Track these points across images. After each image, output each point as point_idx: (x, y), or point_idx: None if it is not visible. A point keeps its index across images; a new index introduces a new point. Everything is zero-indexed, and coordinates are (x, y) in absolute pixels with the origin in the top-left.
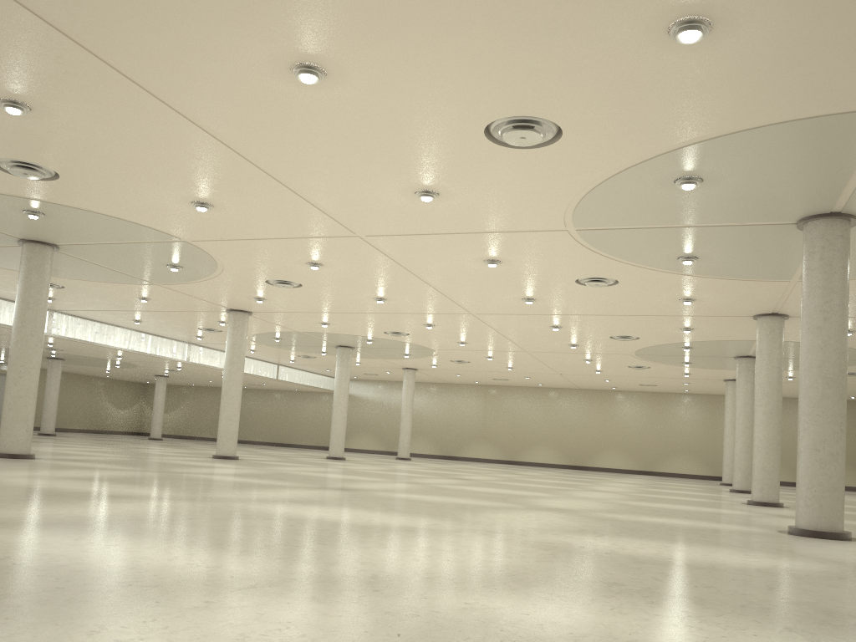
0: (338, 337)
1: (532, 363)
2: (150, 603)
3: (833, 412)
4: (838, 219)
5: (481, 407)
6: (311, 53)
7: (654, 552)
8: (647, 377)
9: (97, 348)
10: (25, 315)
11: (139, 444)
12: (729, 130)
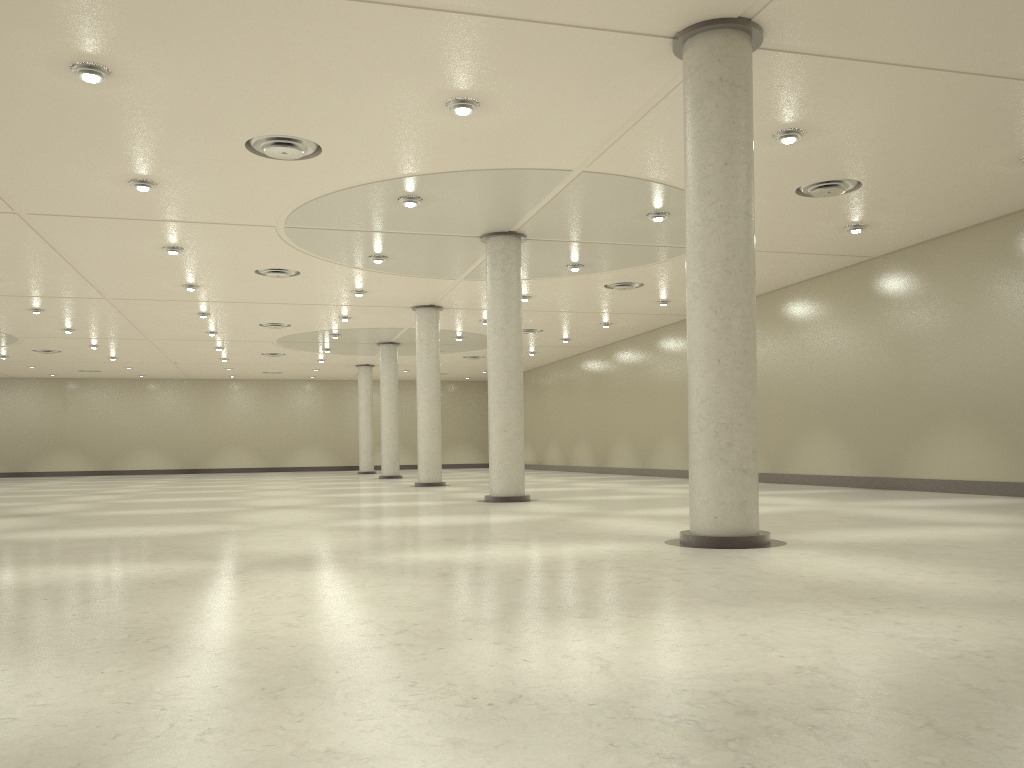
0: None
1: (147, 351)
2: (207, 586)
3: (516, 399)
4: (514, 237)
5: (59, 407)
6: (107, 57)
7: (431, 522)
8: (277, 364)
9: None
10: None
11: None
12: (459, 169)
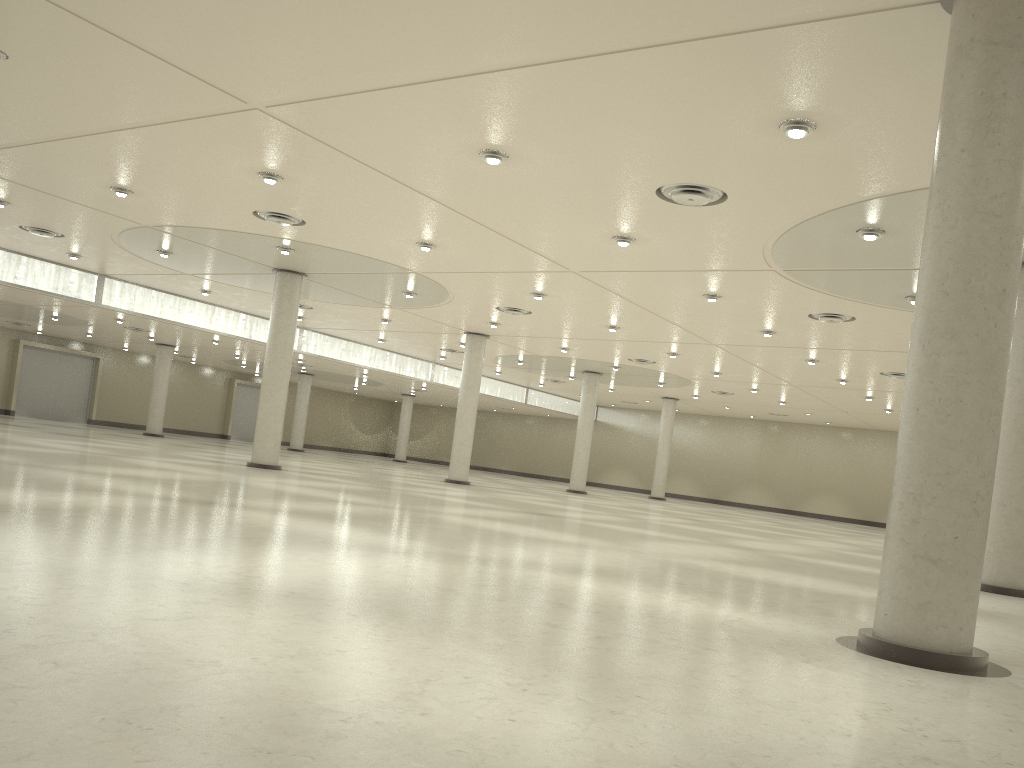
0: (581, 362)
1: (805, 398)
2: (334, 550)
3: None
4: None
5: (756, 446)
6: (492, 143)
7: (767, 577)
8: None
9: (343, 365)
10: (276, 339)
11: (380, 464)
12: (884, 193)
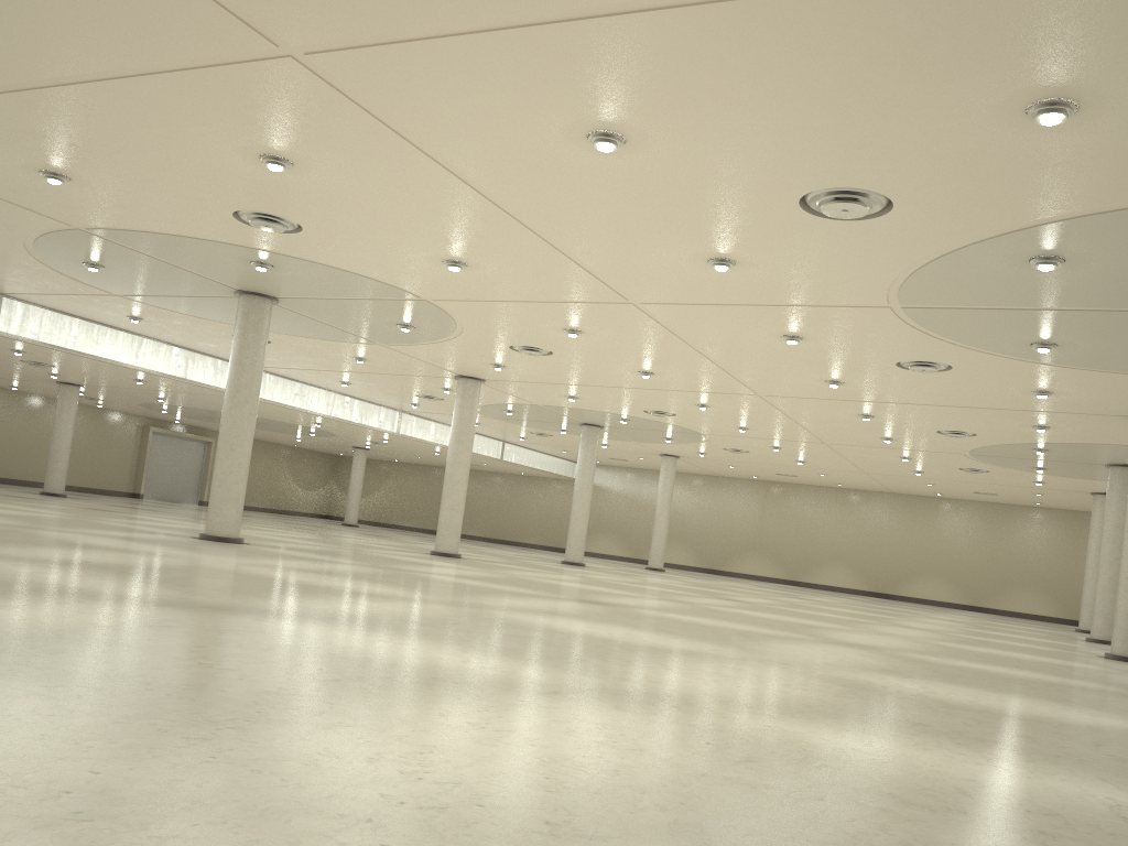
0: (585, 413)
1: (830, 457)
2: (473, 697)
3: None
4: None
5: (758, 509)
6: (612, 121)
7: (970, 699)
8: (984, 483)
9: (295, 413)
10: (240, 379)
11: (336, 531)
12: (1099, 209)
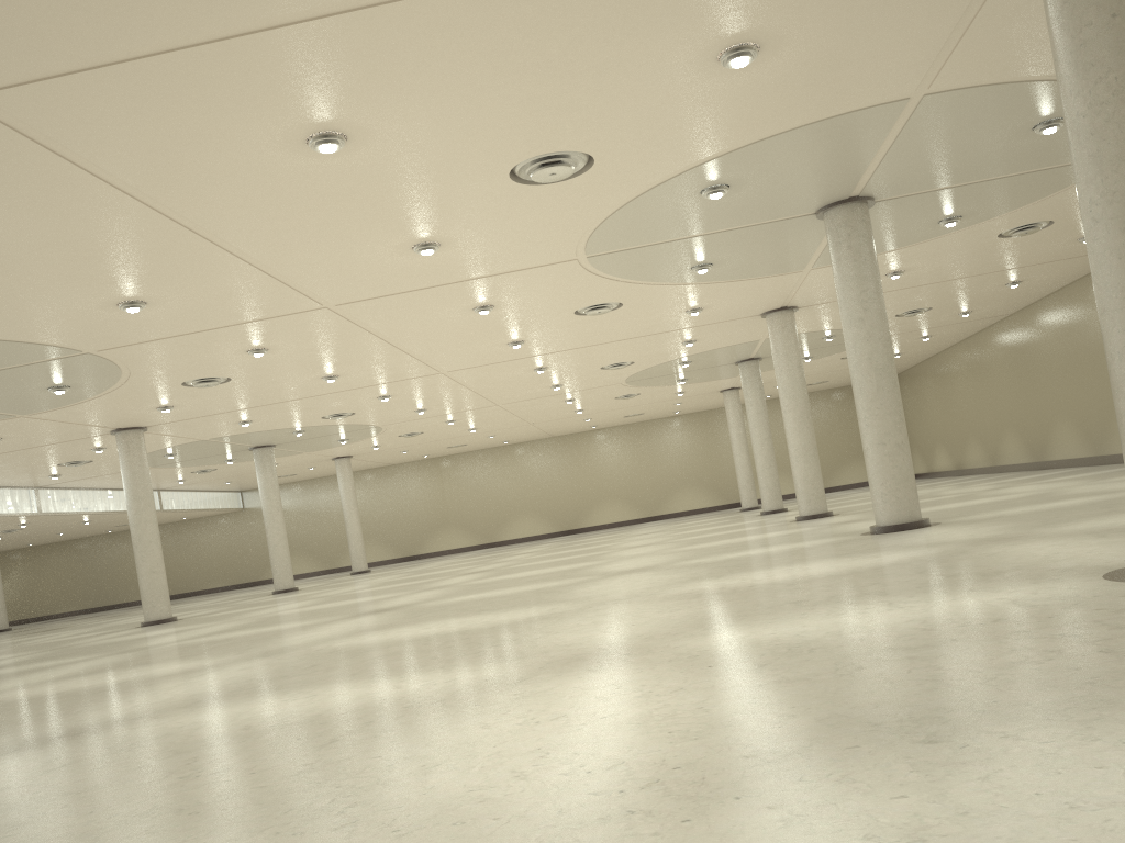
0: (257, 436)
1: (501, 417)
2: (472, 707)
3: (891, 402)
4: (857, 203)
5: (436, 486)
6: (336, 121)
7: (788, 575)
8: (635, 406)
9: None
10: None
11: None
12: (761, 137)
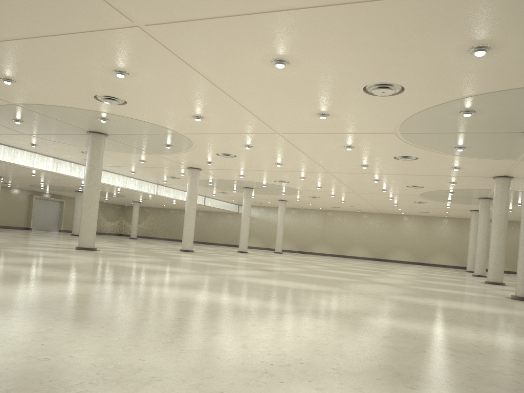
0: (246, 182)
1: (356, 198)
2: (257, 317)
3: None
4: None
5: (322, 223)
6: (284, 55)
7: (447, 305)
8: (424, 208)
9: (108, 187)
10: (92, 173)
11: (130, 241)
12: (493, 90)
